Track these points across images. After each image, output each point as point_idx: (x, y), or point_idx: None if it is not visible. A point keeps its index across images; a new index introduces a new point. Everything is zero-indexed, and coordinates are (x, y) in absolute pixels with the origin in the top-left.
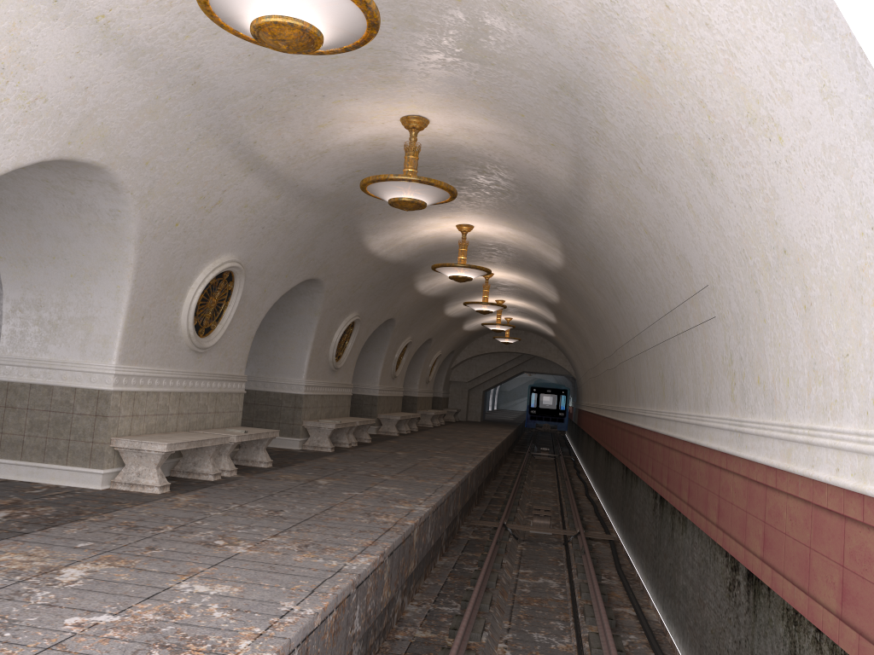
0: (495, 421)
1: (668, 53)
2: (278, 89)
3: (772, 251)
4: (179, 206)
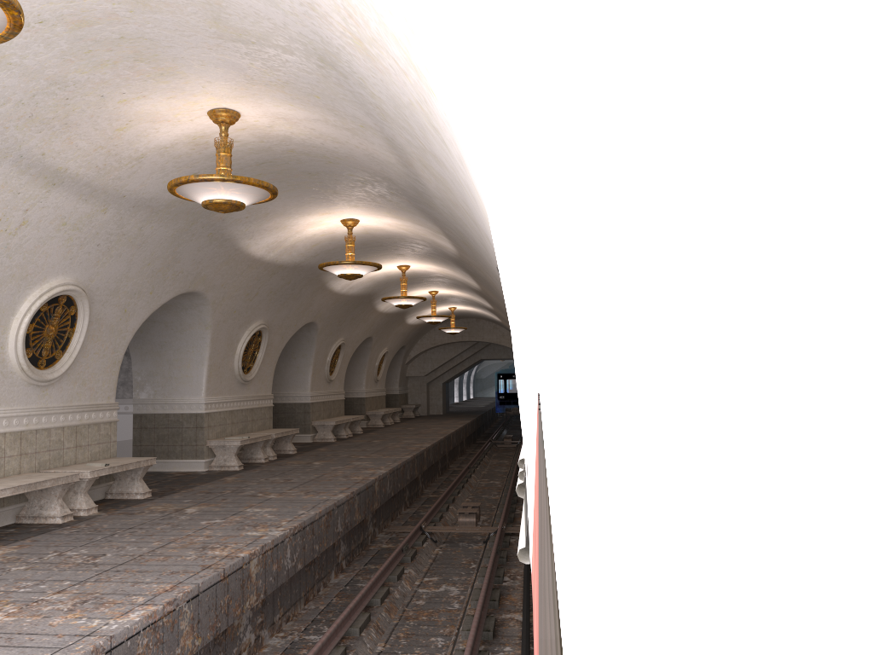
0: (459, 412)
1: (347, 5)
2: (41, 93)
3: None
4: None
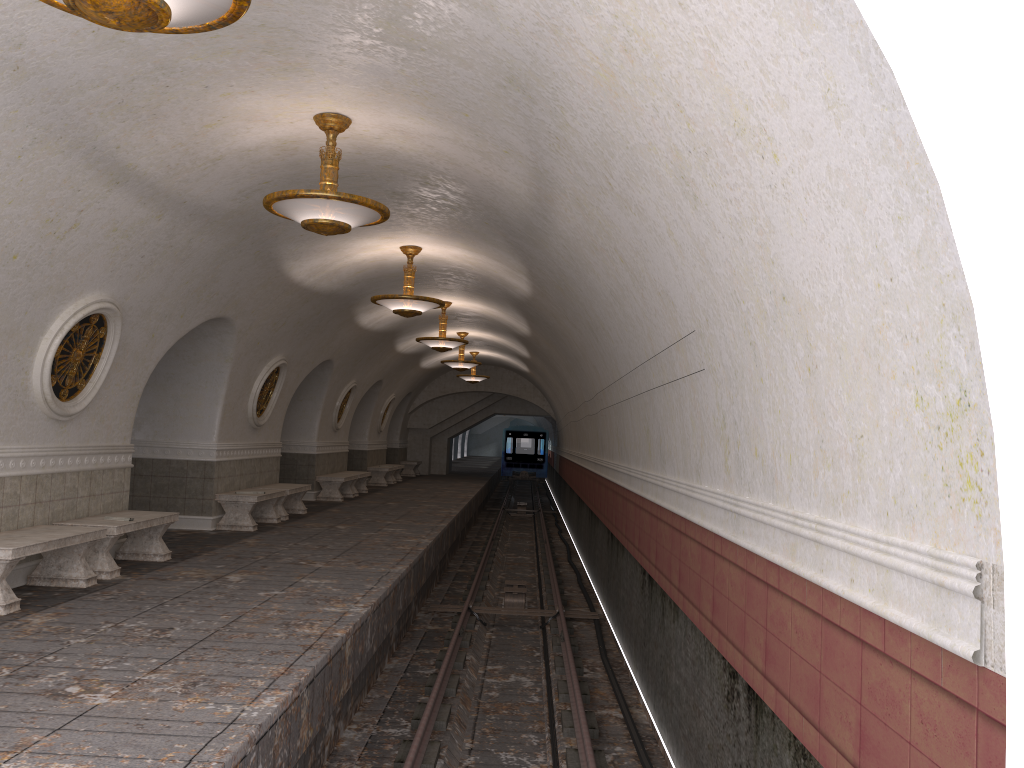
0: (463, 473)
1: (635, 40)
2: (142, 77)
3: (768, 296)
4: (16, 233)
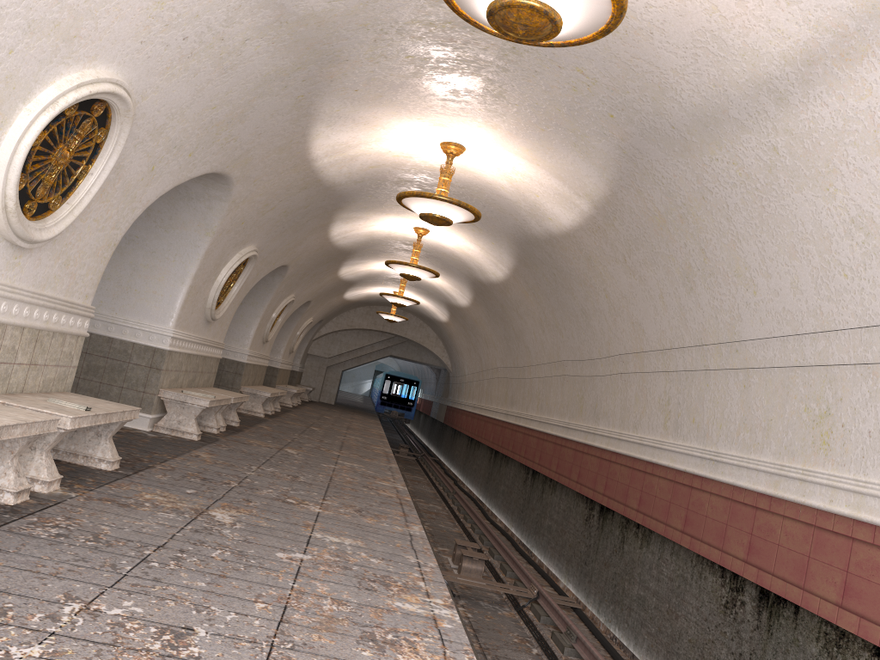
0: (348, 406)
1: None
2: None
3: None
4: None
